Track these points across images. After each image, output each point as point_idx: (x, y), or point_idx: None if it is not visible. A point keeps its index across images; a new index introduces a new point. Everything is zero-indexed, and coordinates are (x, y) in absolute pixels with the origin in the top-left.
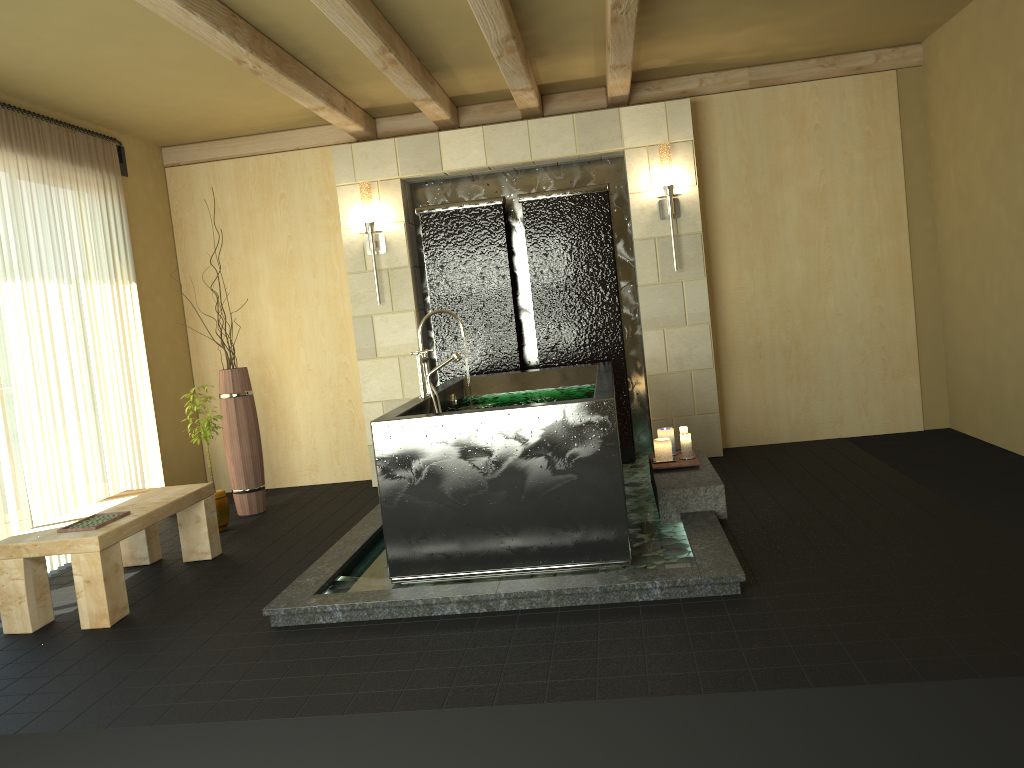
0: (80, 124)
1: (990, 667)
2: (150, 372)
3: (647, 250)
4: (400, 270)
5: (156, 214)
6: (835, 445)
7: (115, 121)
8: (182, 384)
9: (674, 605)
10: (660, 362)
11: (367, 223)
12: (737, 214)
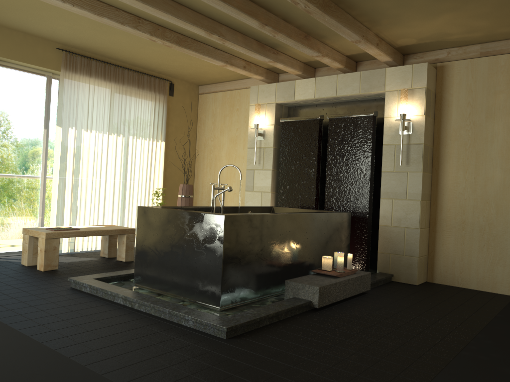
0: (149, 72)
1: None
2: (165, 181)
3: (389, 151)
4: (268, 149)
5: (188, 114)
6: (497, 298)
7: (164, 72)
8: None
9: (188, 332)
10: (387, 219)
11: (255, 123)
12: (460, 136)
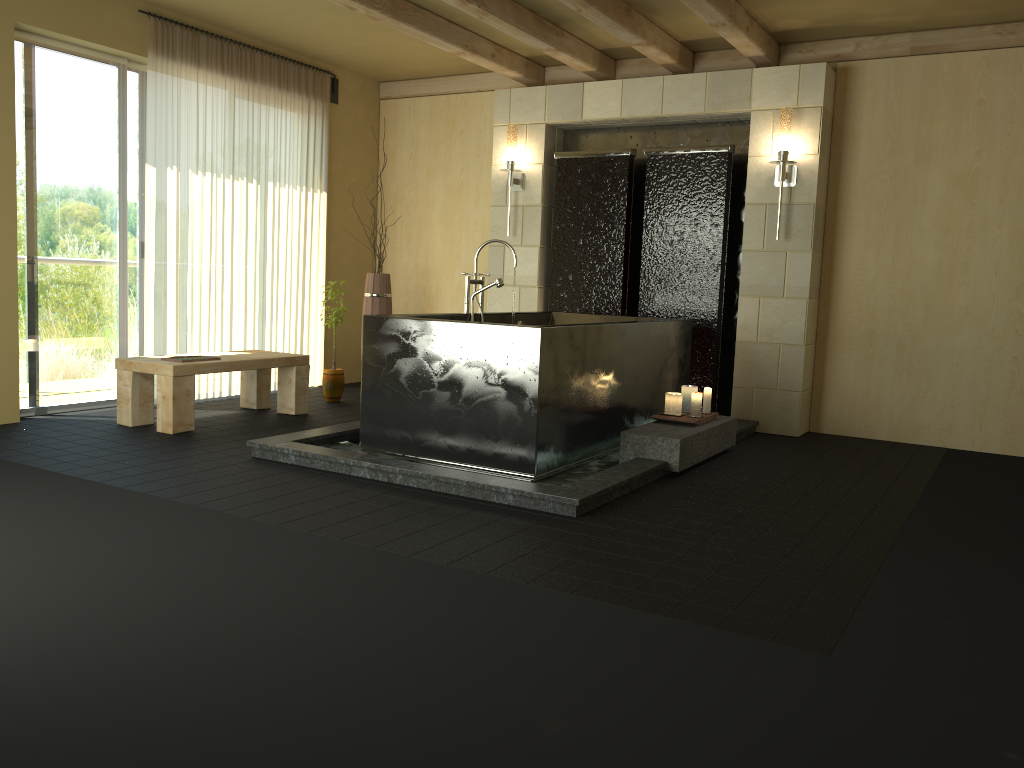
0: (296, 57)
1: (639, 602)
2: (329, 268)
3: (756, 216)
4: (533, 208)
5: (362, 138)
6: (923, 451)
7: (324, 56)
8: (362, 284)
9: (512, 510)
10: (751, 330)
11: (508, 161)
12: (872, 190)
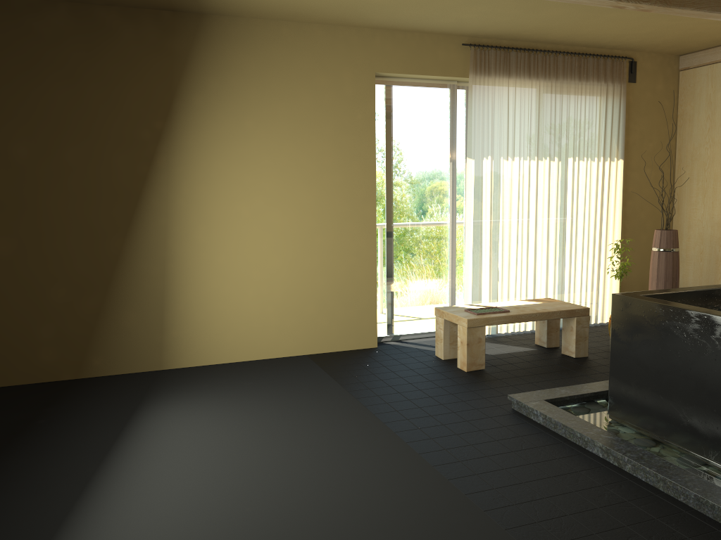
0: (595, 51)
1: None
2: (625, 222)
3: None
4: None
5: (660, 108)
6: None
7: (620, 45)
8: None
9: None
10: None
11: None
12: None
